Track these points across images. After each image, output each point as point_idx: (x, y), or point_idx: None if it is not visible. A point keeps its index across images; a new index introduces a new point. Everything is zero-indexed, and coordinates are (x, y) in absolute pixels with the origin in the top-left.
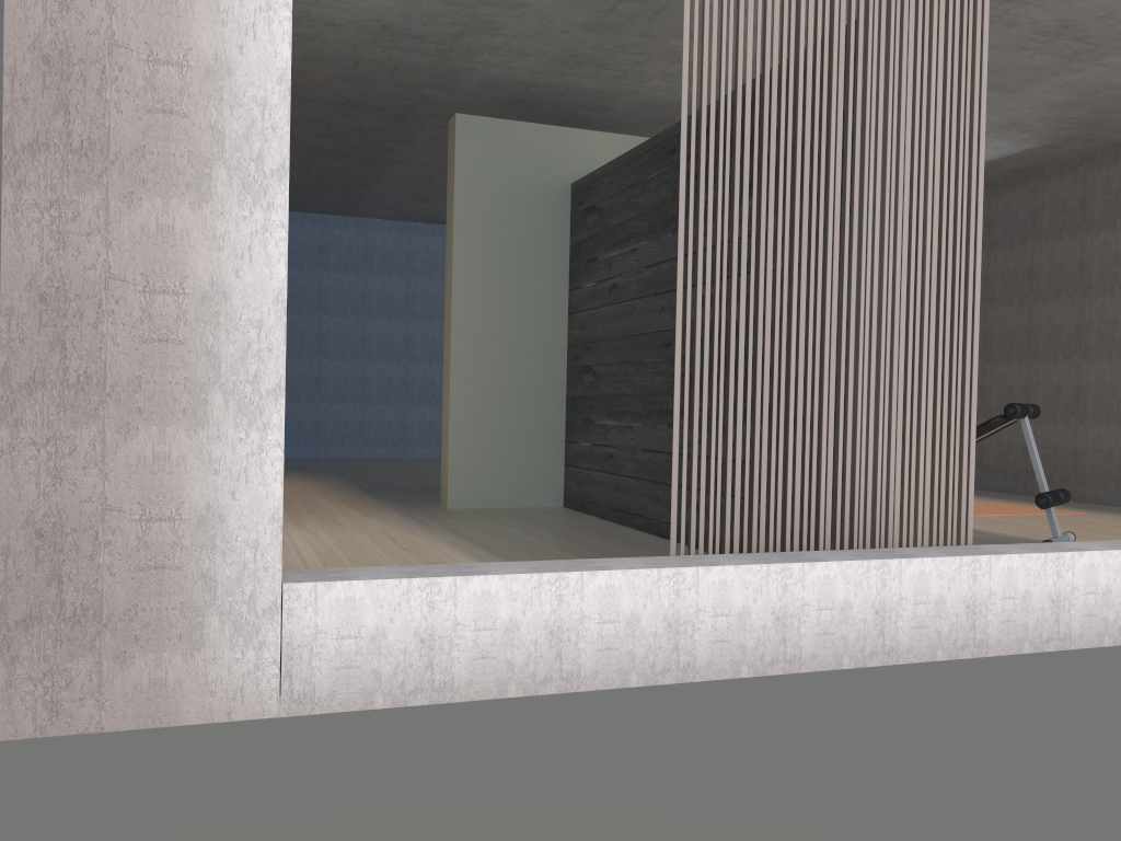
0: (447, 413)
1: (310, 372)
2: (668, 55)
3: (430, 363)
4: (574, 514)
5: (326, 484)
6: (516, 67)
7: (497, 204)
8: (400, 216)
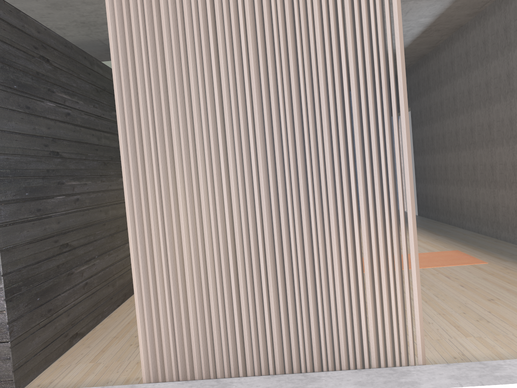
0: None
1: None
2: None
3: None
4: None
5: None
6: (73, 35)
7: None
8: None
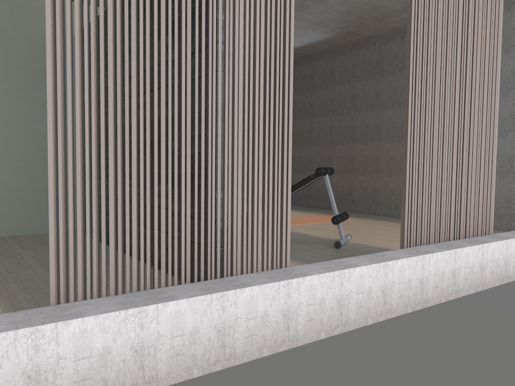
0: None
1: None
2: None
3: None
4: None
5: None
6: None
7: (23, 45)
8: None
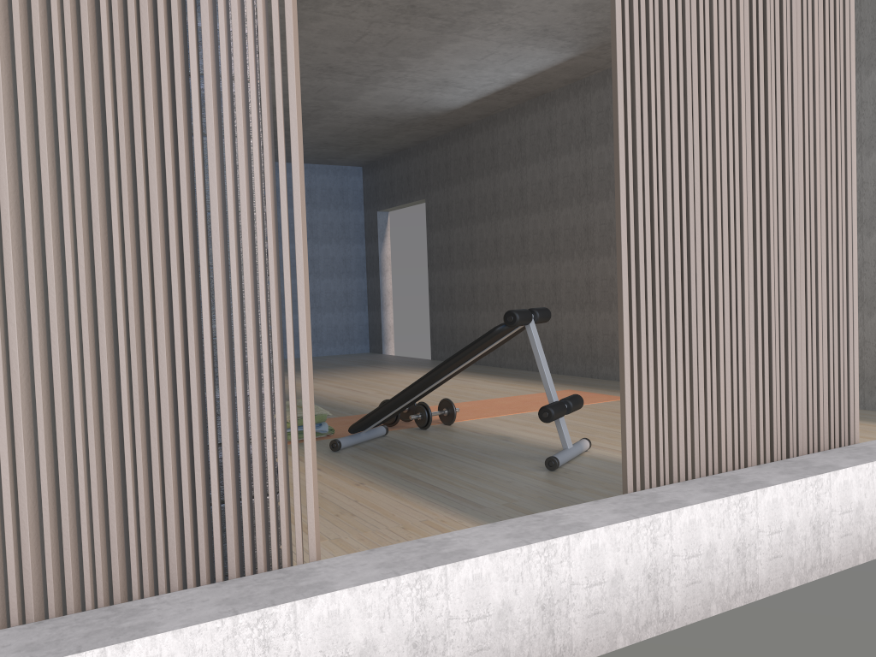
0: None
1: None
2: None
3: None
4: None
5: None
6: None
7: None
8: None
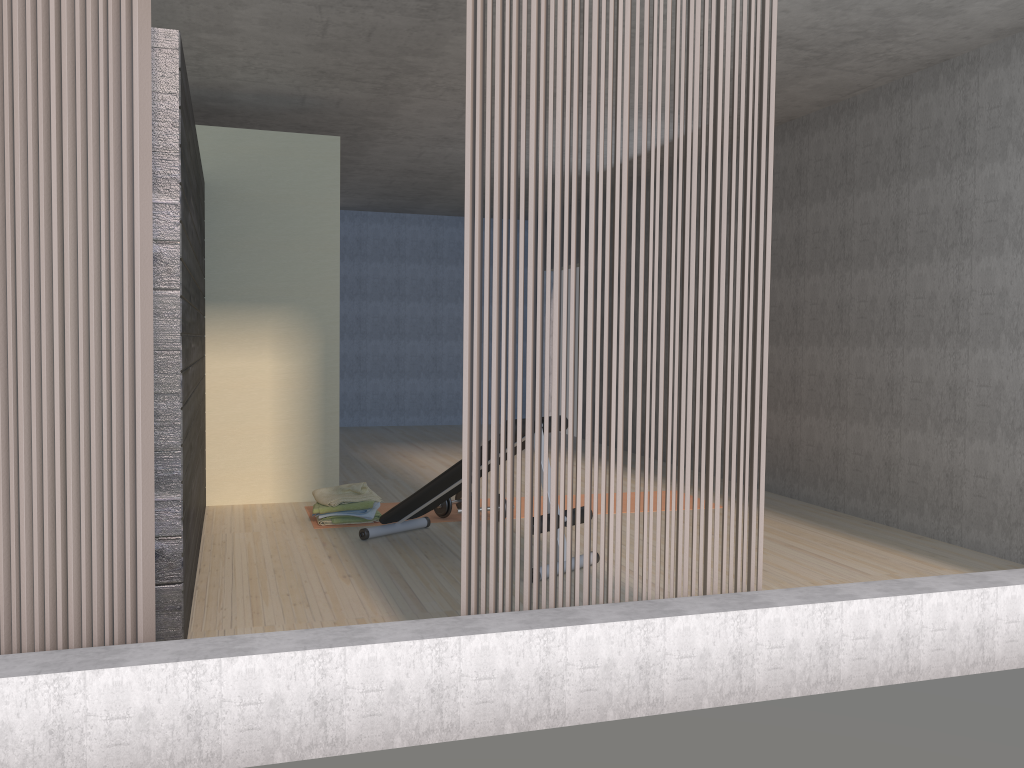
0: None
1: None
2: (216, 48)
3: None
4: None
5: None
6: None
7: None
8: None
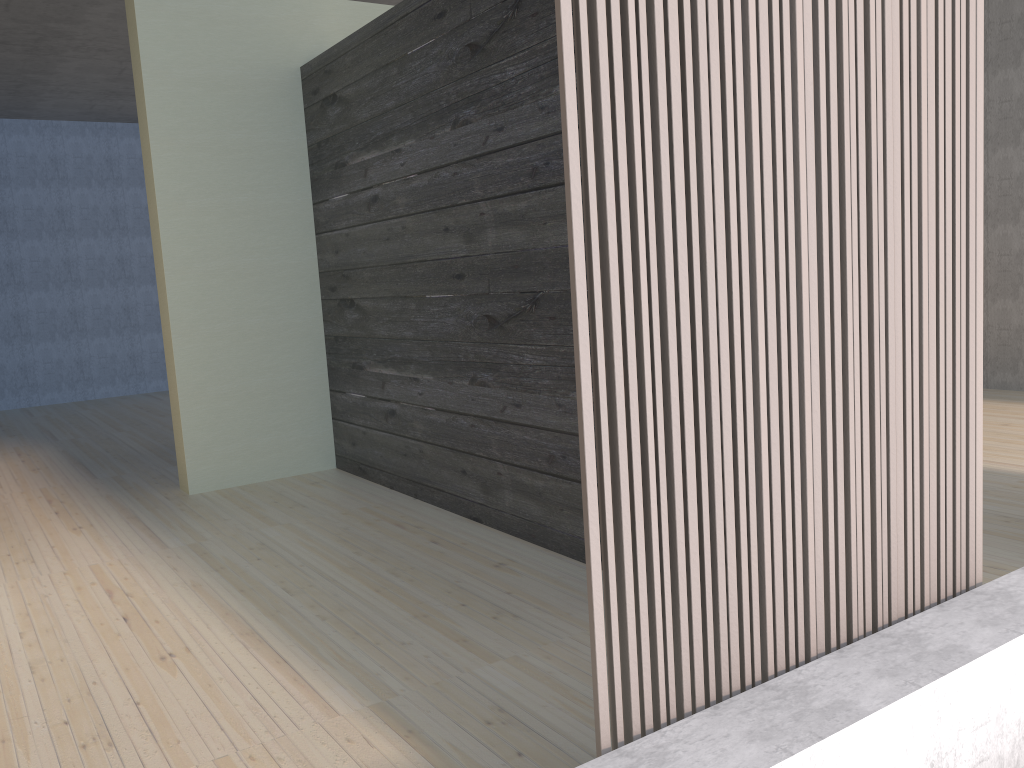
0: (173, 375)
1: (5, 309)
2: None
3: (154, 284)
4: (352, 482)
5: (31, 462)
6: None
7: (205, 97)
8: (92, 116)
